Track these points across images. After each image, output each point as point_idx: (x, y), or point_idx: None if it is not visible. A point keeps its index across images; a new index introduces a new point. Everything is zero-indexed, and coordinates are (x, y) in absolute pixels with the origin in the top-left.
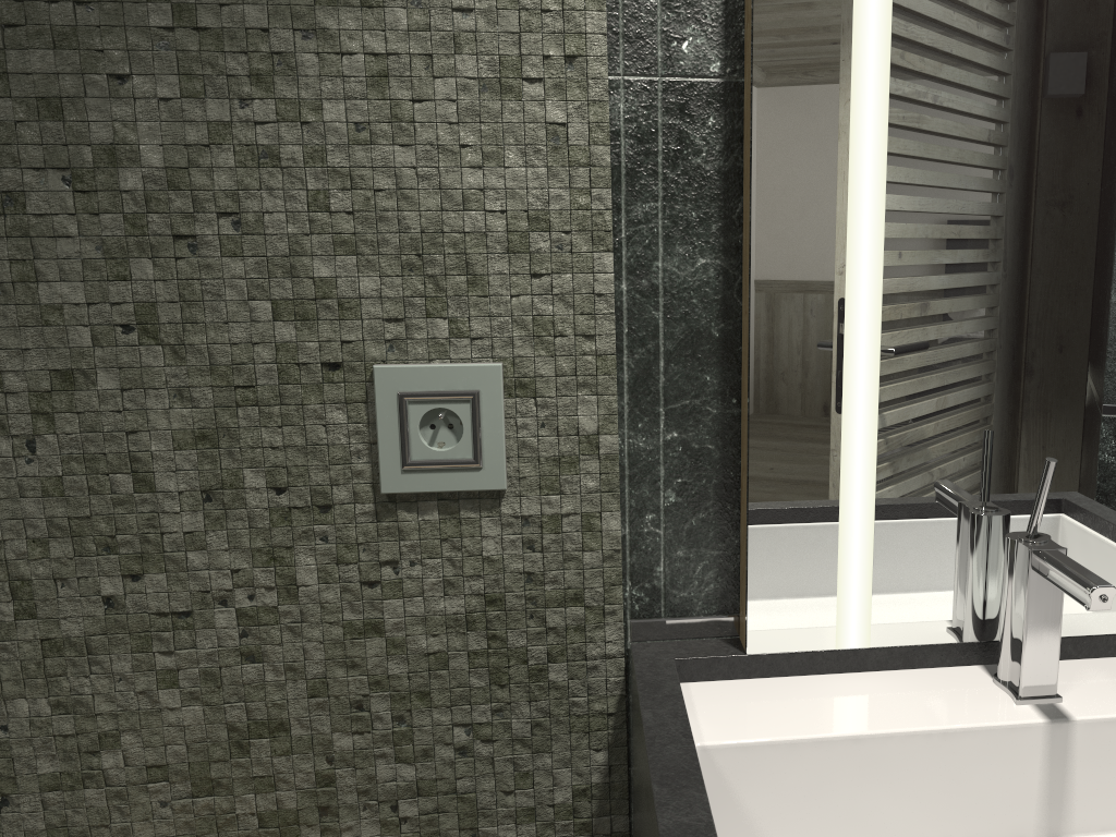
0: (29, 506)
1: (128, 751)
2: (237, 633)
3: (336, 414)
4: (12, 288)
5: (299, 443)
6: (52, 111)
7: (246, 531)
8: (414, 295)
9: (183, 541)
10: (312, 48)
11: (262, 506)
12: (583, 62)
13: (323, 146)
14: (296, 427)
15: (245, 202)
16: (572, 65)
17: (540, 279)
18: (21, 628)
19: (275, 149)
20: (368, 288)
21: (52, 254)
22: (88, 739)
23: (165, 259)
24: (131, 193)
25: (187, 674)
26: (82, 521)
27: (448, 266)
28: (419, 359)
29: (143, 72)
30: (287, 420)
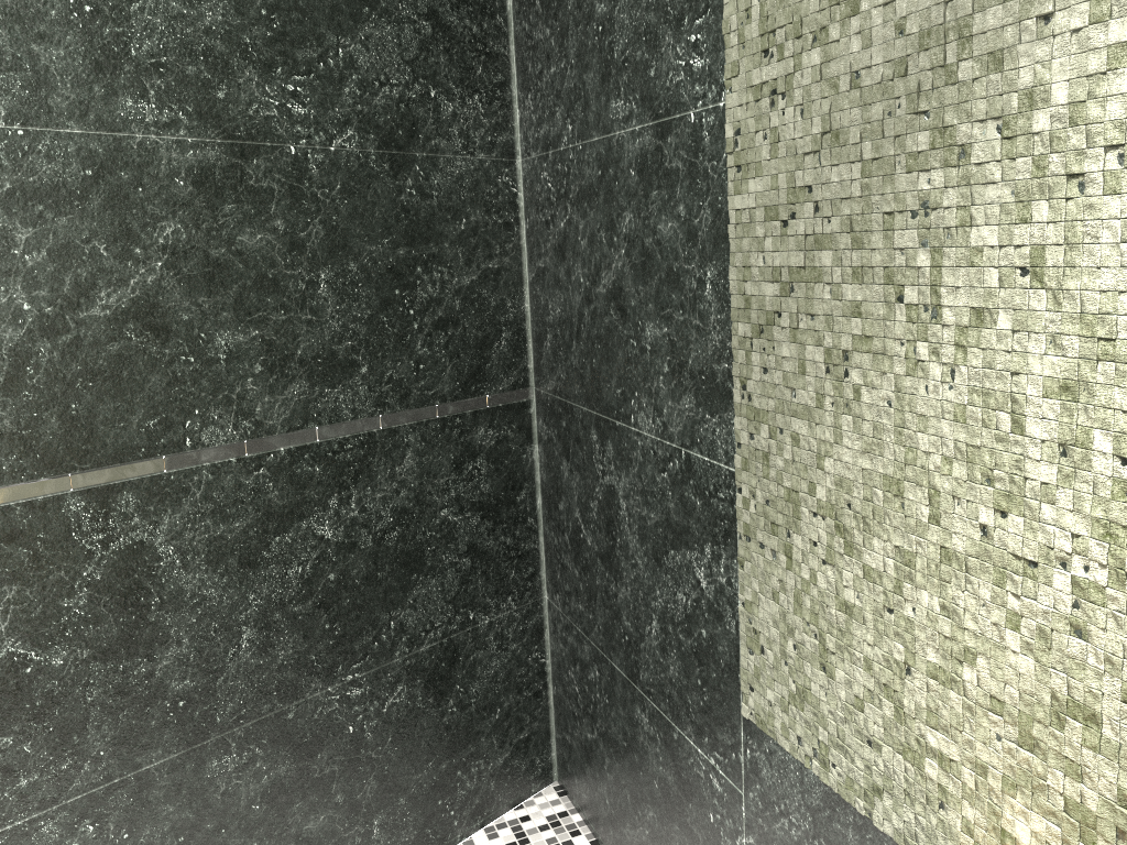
0: (944, 427)
1: (979, 673)
2: (1068, 601)
3: None
4: (955, 232)
5: None
6: (995, 64)
7: (1089, 496)
8: None
9: (1039, 490)
10: None
11: (1104, 473)
12: None
13: None
14: None
15: None
16: None
17: None
18: (929, 530)
19: None
20: None
21: (981, 200)
22: (957, 647)
23: (1056, 201)
24: (1040, 135)
25: (1027, 623)
26: (974, 449)
27: None
28: None
29: (1062, 6)
30: None
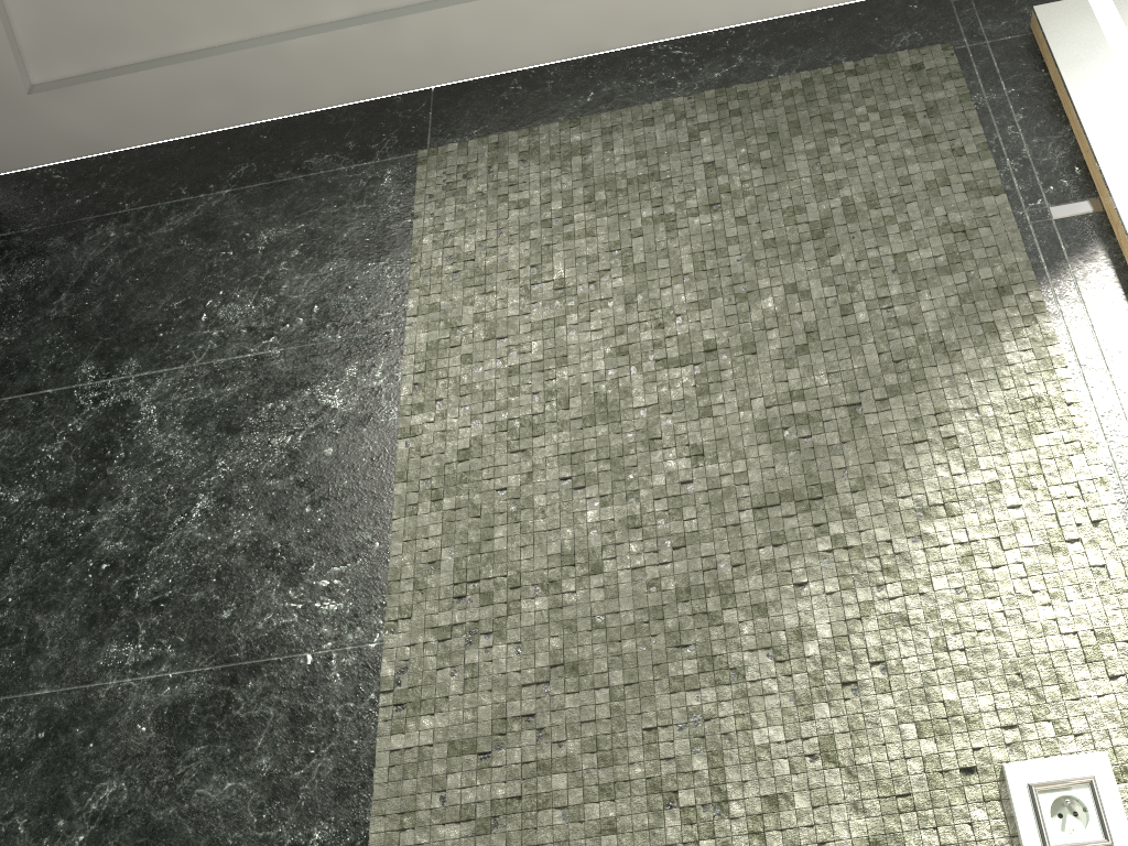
0: None
1: None
2: None
3: (977, 812)
4: (735, 735)
5: (951, 840)
6: (761, 611)
7: None
8: (1021, 705)
9: None
10: (919, 546)
11: None
12: (1105, 523)
13: (936, 606)
14: (948, 826)
15: (888, 652)
16: (1097, 527)
17: (1116, 679)
18: None
19: (904, 613)
20: (985, 703)
21: (761, 707)
22: None
23: (837, 700)
24: (811, 657)
25: None
26: None
27: (1043, 678)
28: (1035, 756)
29: (815, 578)
30: (939, 820)
